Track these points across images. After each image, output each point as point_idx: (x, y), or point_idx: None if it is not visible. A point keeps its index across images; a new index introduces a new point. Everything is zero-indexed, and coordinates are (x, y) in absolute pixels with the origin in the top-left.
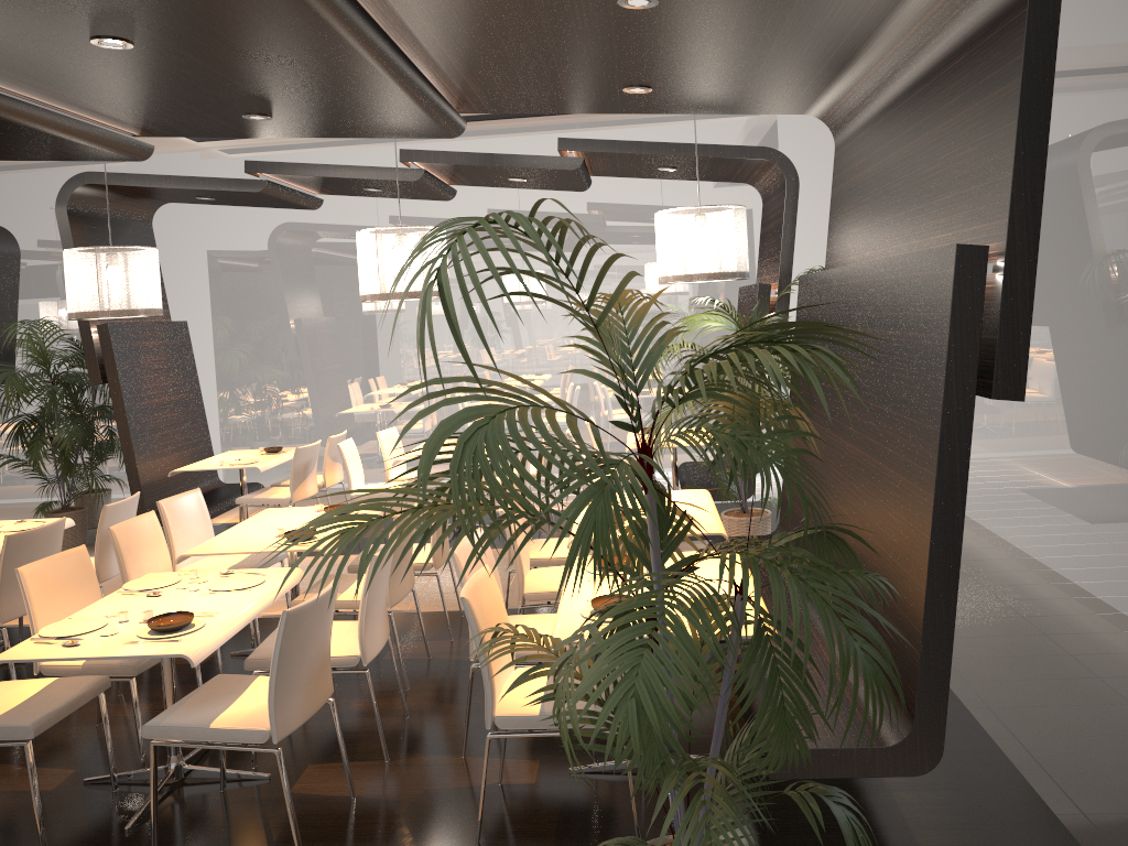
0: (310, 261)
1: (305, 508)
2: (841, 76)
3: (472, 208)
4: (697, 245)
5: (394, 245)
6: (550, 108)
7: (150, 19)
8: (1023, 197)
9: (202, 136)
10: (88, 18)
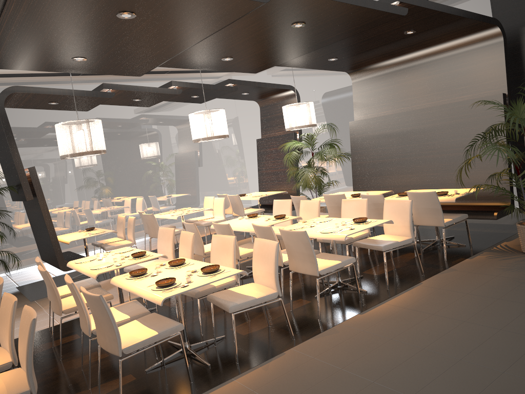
0: (39, 142)
1: (229, 220)
2: (385, 59)
3: (120, 114)
4: (308, 114)
5: (218, 116)
6: (289, 64)
7: (338, 19)
8: (508, 83)
9: (168, 66)
10: (324, 16)
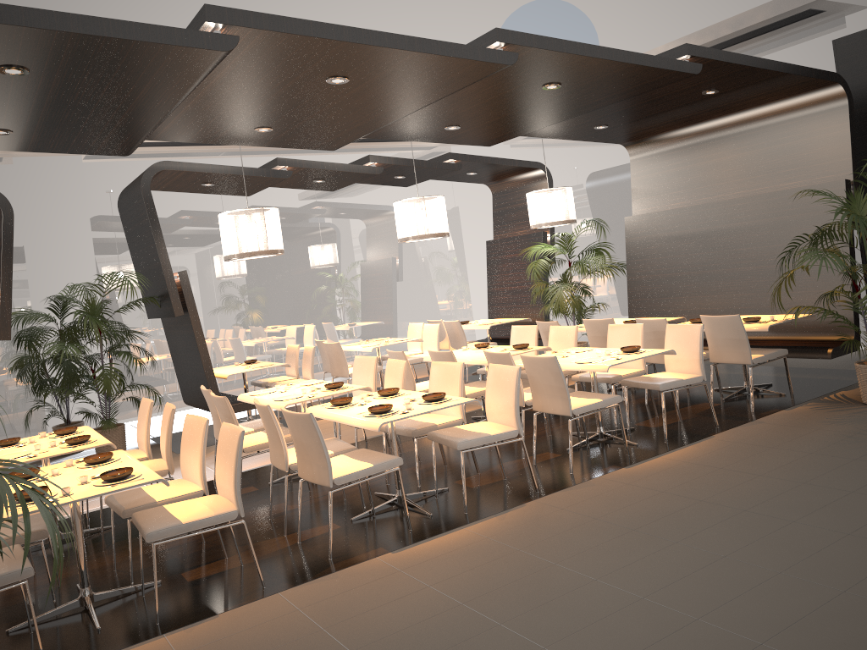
0: (177, 239)
1: None
2: (679, 127)
3: (289, 201)
4: (564, 206)
5: (435, 206)
6: (538, 134)
7: (605, 79)
8: (854, 165)
9: (371, 137)
10: (586, 76)
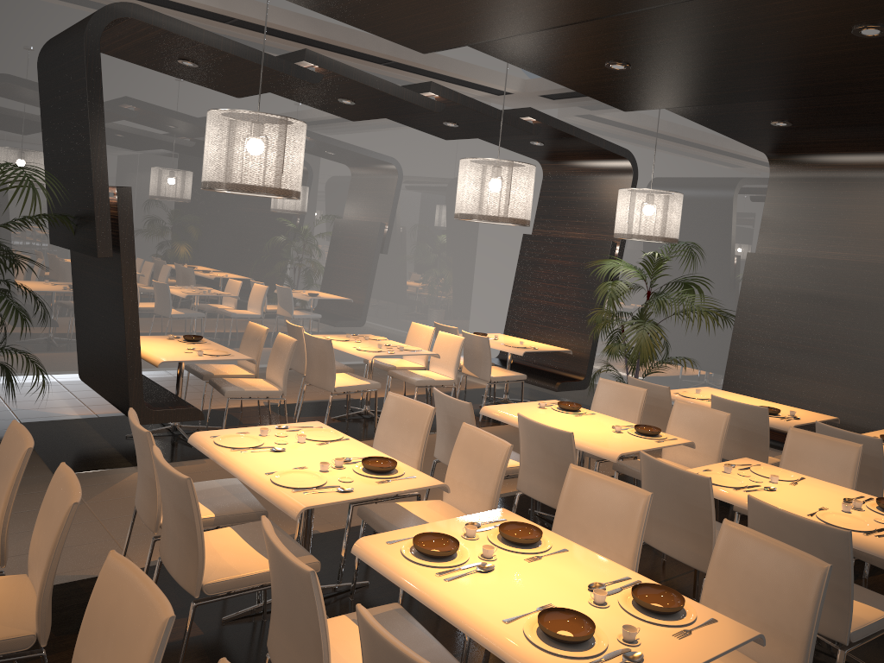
0: (116, 134)
1: (518, 405)
2: (870, 150)
3: None
4: (671, 218)
5: (525, 178)
6: (689, 111)
7: None
8: None
9: (482, 49)
10: None
